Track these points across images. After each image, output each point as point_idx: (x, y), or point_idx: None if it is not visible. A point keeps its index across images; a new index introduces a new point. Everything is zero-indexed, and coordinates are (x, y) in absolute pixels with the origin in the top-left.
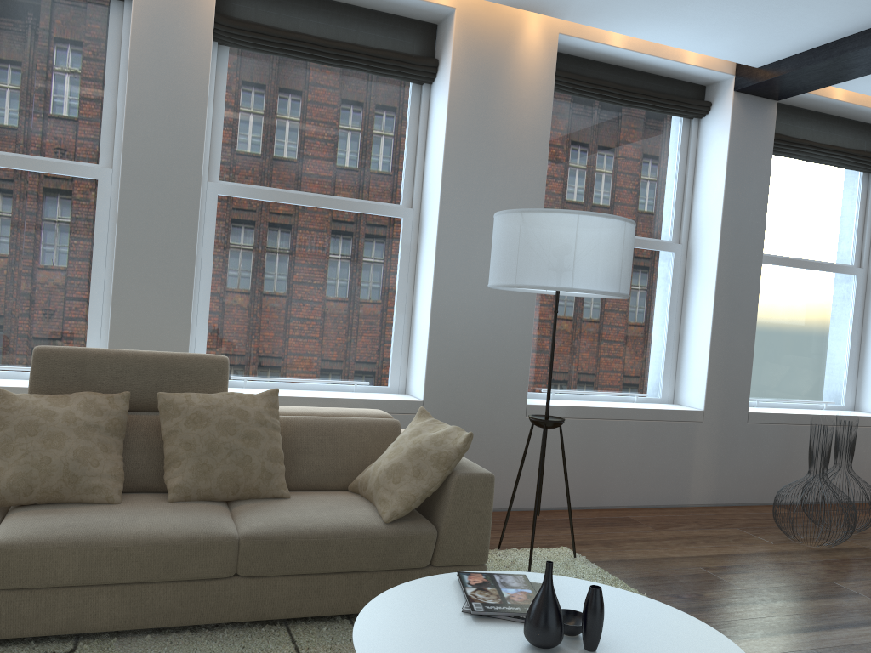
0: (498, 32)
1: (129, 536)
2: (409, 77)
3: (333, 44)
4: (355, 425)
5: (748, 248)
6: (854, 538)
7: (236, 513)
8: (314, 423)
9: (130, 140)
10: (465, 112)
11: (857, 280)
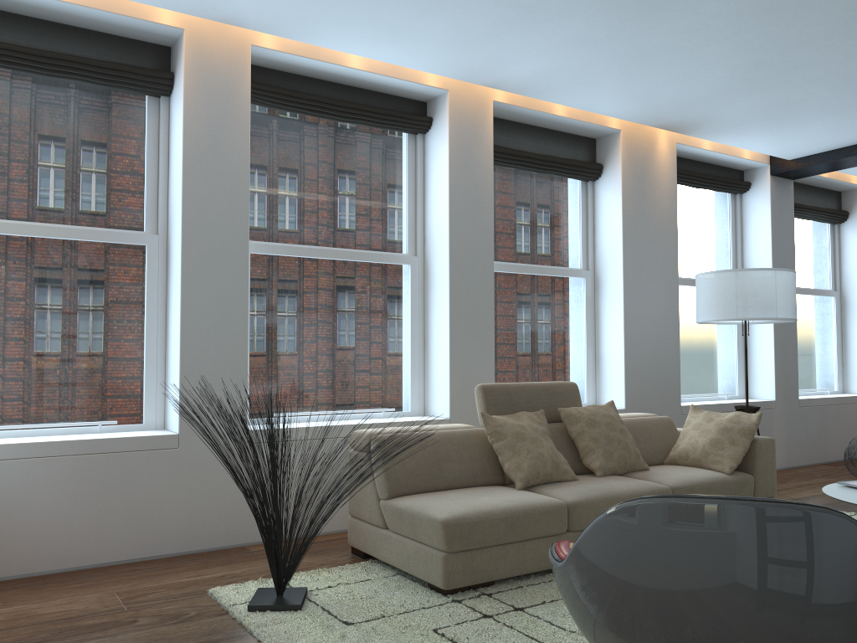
0: (644, 145)
1: (625, 492)
2: (584, 177)
3: (545, 158)
4: (652, 421)
5: None
6: None
7: (640, 479)
8: (631, 421)
9: (453, 236)
10: (632, 201)
11: (835, 300)
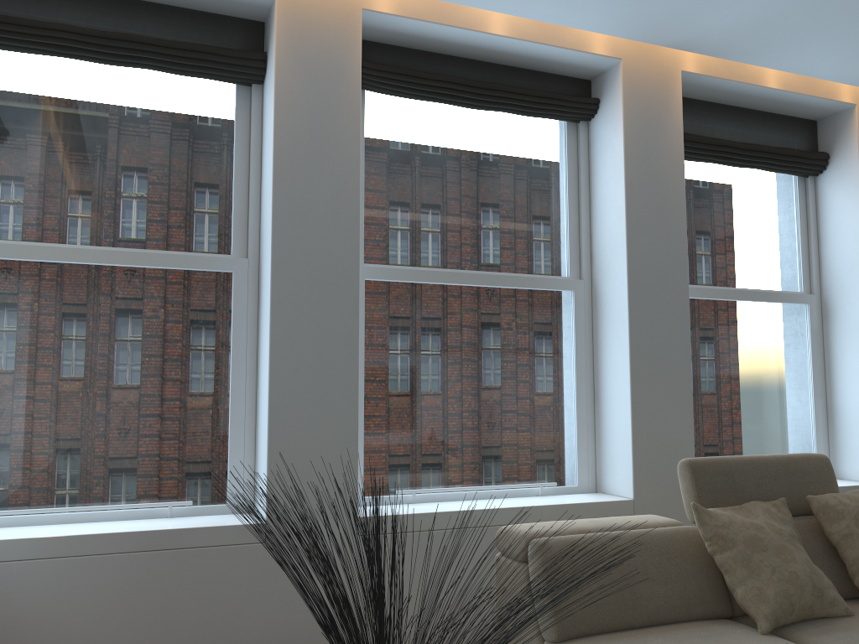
0: None
1: None
2: (803, 171)
3: (750, 146)
4: None
5: None
6: None
7: None
8: None
9: (632, 251)
10: None
11: None
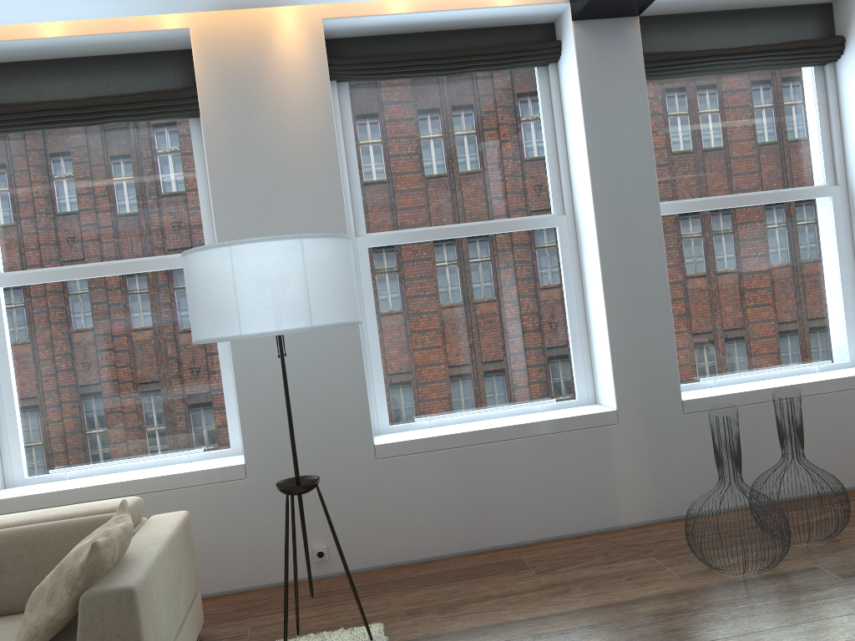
0: (247, 39)
1: None
2: (177, 114)
3: (78, 103)
4: (65, 529)
5: (636, 203)
6: (813, 552)
7: None
8: (16, 535)
9: None
10: (226, 138)
11: (834, 201)
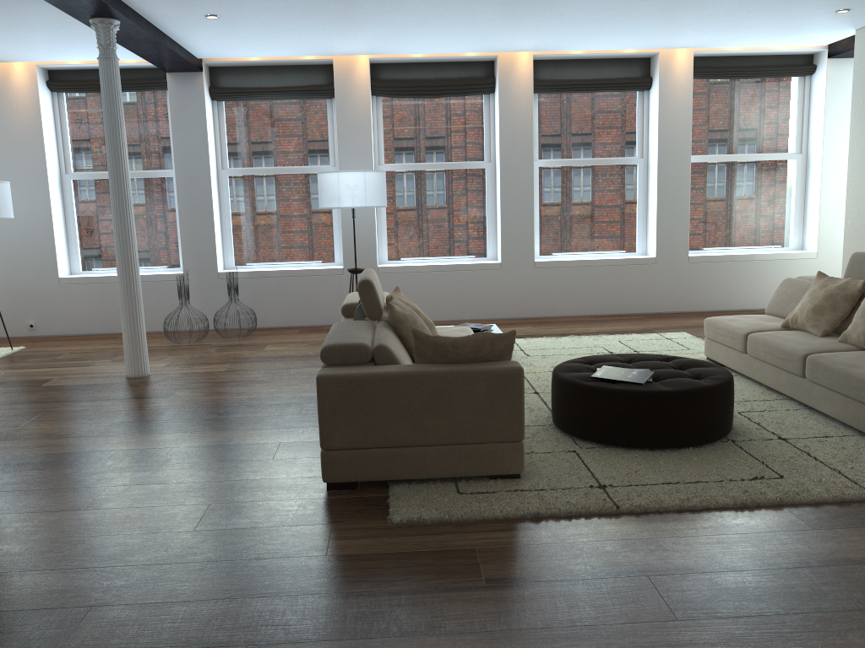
0: None
1: None
2: None
3: None
4: None
5: (197, 170)
6: (225, 341)
7: None
8: None
9: None
10: None
11: None
